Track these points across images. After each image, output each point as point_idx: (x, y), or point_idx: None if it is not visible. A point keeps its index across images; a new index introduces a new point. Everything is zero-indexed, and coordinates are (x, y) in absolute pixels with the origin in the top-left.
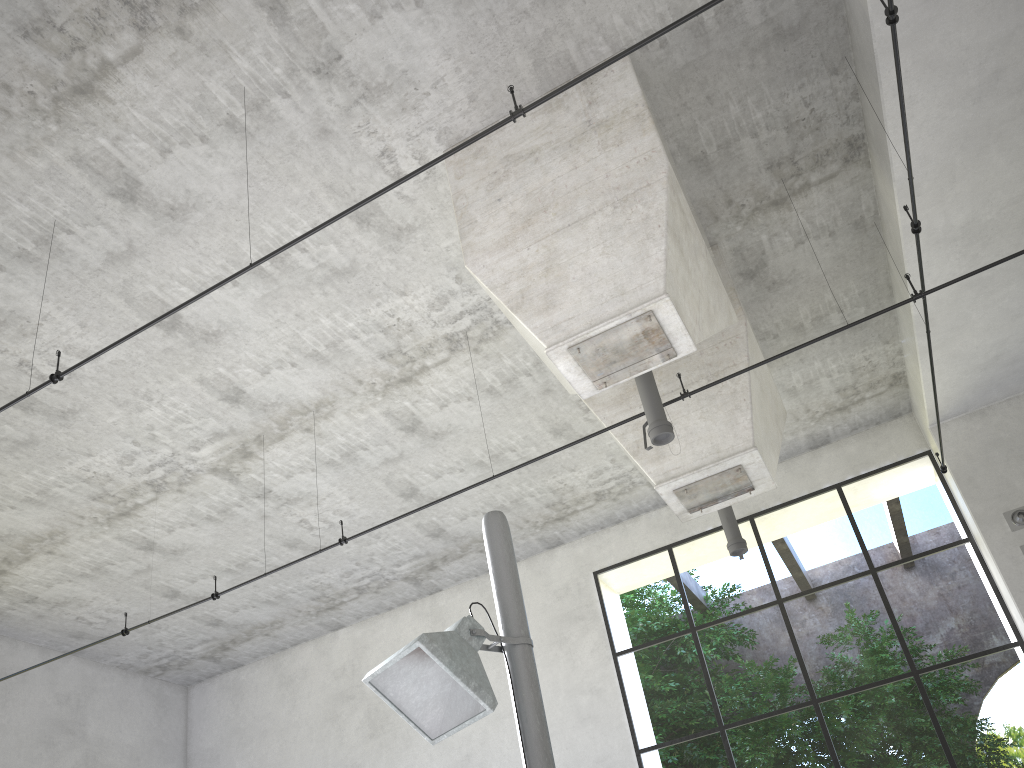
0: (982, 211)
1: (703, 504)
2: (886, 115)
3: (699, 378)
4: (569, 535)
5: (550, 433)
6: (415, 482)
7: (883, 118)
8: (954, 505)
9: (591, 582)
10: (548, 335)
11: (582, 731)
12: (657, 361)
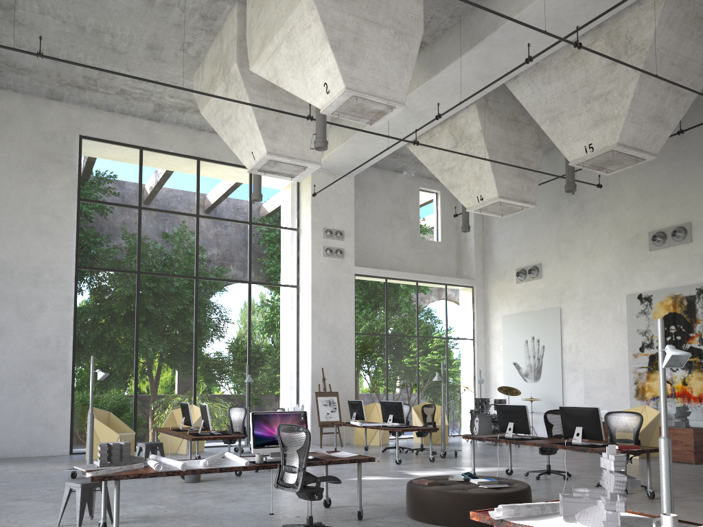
0: (431, 111)
1: (268, 171)
2: (458, 60)
3: (306, 107)
4: (72, 99)
5: (147, 45)
6: (21, 5)
7: (456, 59)
8: (298, 210)
9: (76, 141)
10: (348, 81)
11: (38, 239)
12: (364, 122)
